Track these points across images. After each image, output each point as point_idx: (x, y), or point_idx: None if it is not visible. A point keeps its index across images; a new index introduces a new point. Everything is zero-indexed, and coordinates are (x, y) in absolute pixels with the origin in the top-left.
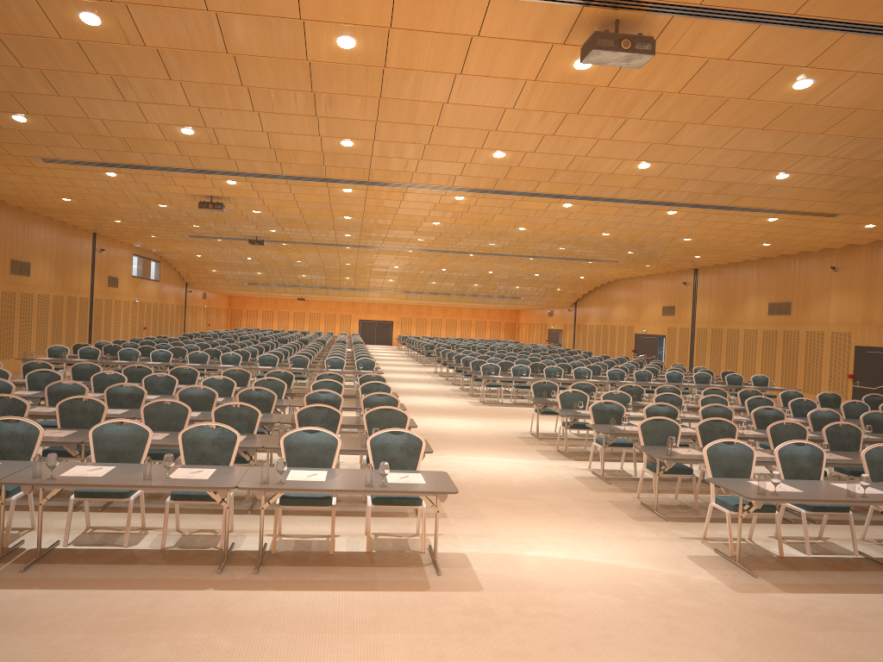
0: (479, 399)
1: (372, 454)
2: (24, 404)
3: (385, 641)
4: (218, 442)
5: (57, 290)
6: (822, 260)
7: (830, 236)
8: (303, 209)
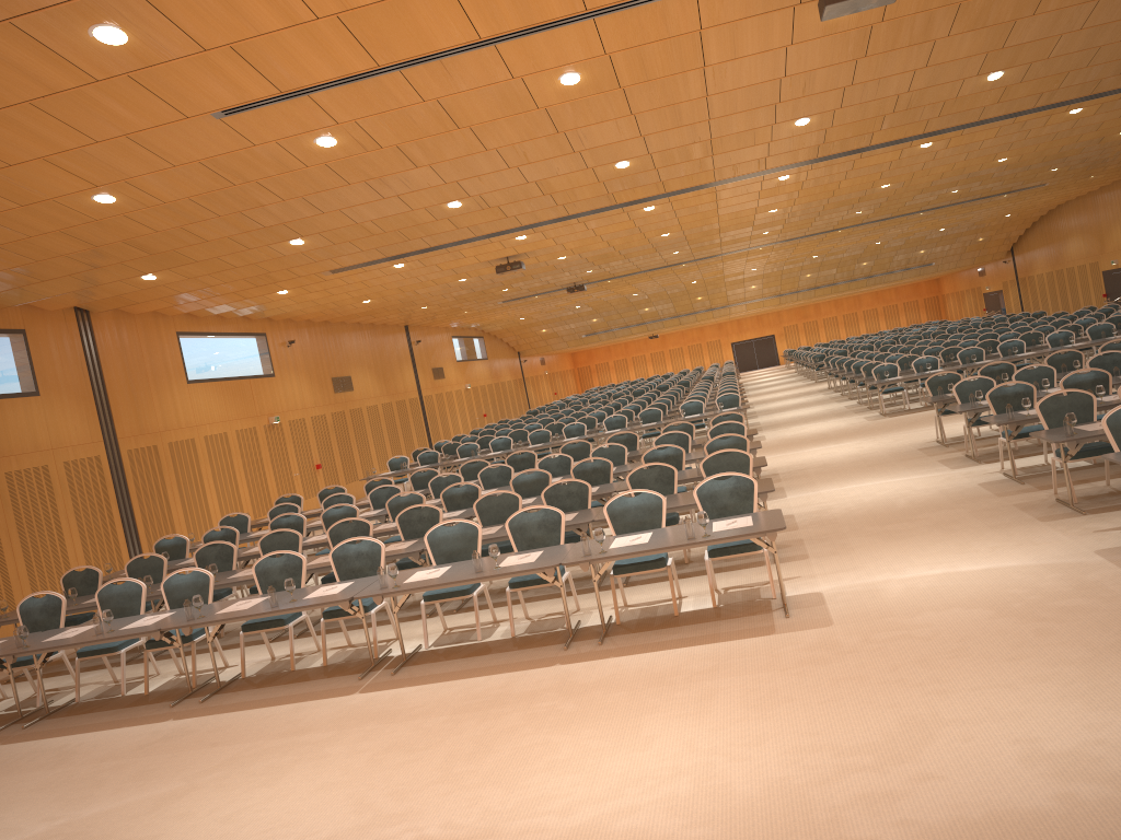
0: (880, 411)
1: (701, 506)
2: (367, 524)
3: (720, 685)
4: (544, 524)
5: (384, 398)
6: None
7: None
8: (611, 241)
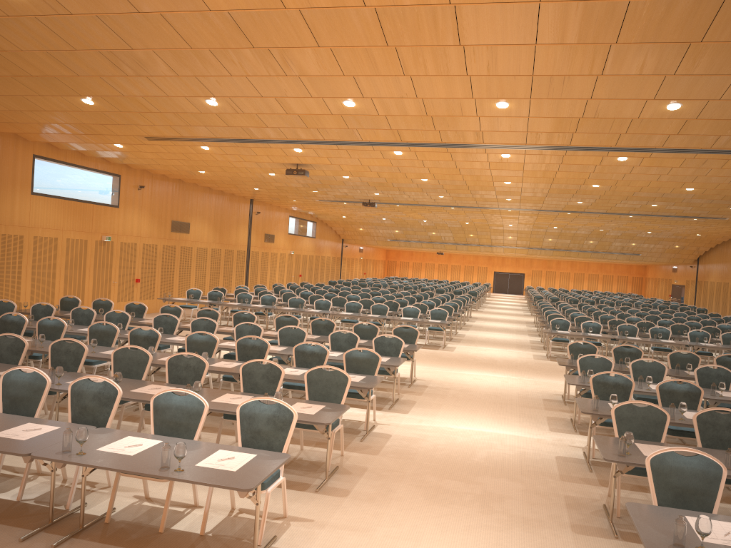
0: (548, 353)
1: (240, 423)
2: (23, 343)
3: None
4: (98, 397)
5: (215, 245)
6: None
7: None
8: (380, 173)
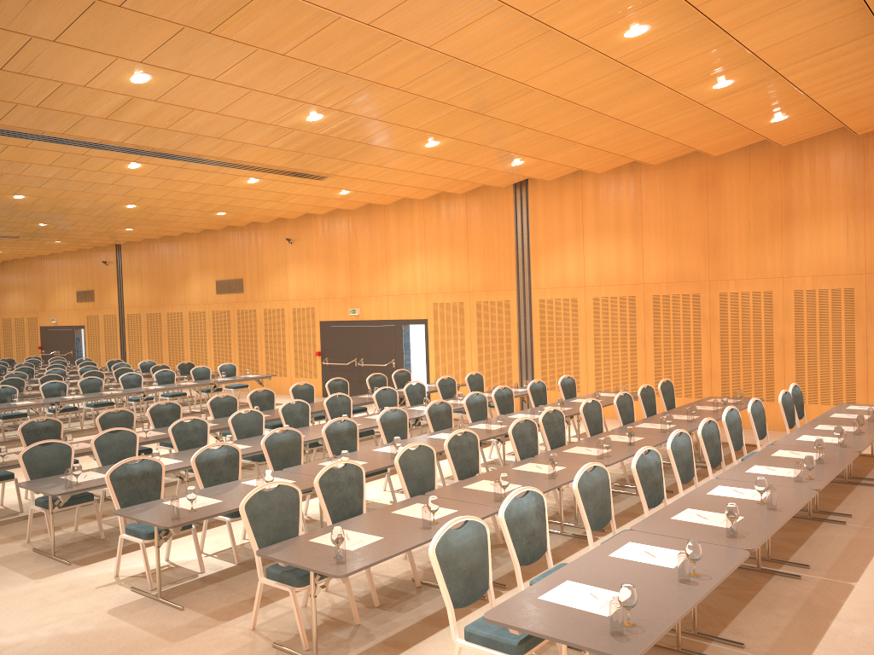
0: None
1: None
2: None
3: None
4: None
5: None
6: (274, 232)
7: (299, 204)
8: None
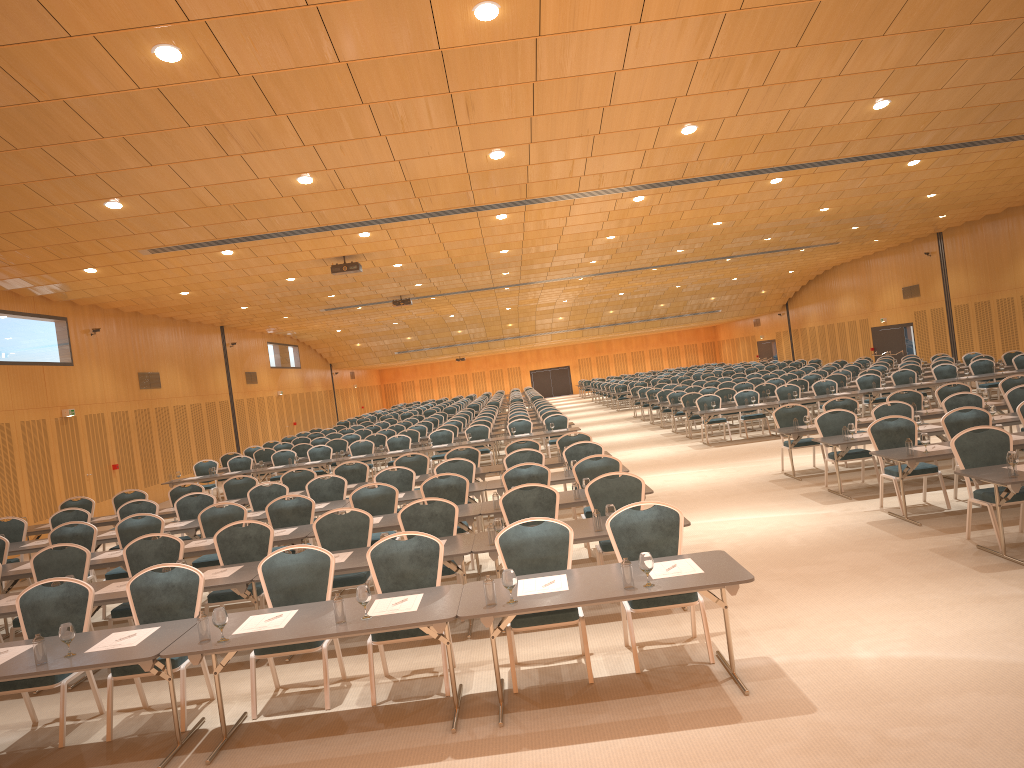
0: (701, 441)
1: (615, 541)
2: (177, 542)
3: None
4: (417, 556)
5: (193, 398)
6: None
7: None
8: (451, 252)
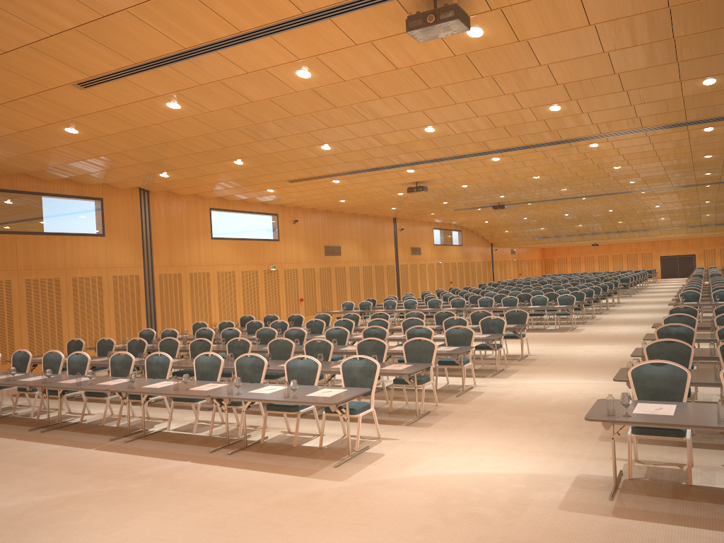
0: None
1: (342, 375)
2: (209, 344)
3: (216, 503)
4: (253, 366)
5: (365, 262)
6: None
7: None
8: (492, 178)
